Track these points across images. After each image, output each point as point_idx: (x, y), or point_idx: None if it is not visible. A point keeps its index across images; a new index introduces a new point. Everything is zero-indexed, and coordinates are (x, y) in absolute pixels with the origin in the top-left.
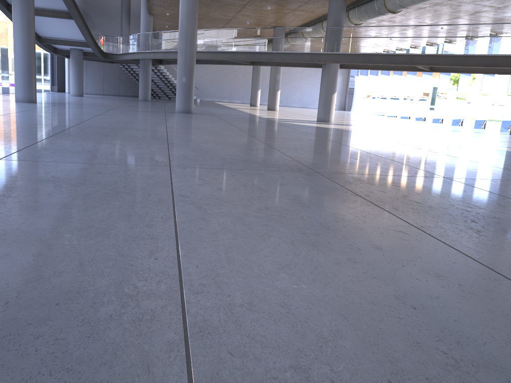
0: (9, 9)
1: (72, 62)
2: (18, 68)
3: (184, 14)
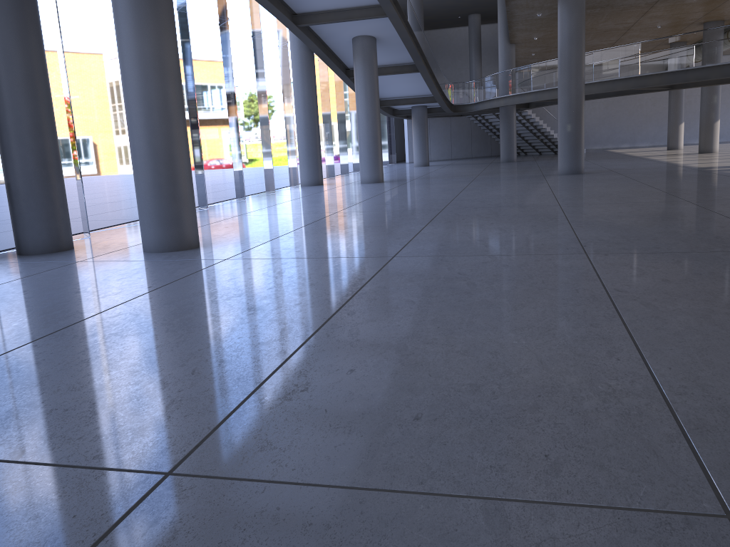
0: (348, 74)
1: (414, 123)
2: (363, 142)
3: (566, 38)
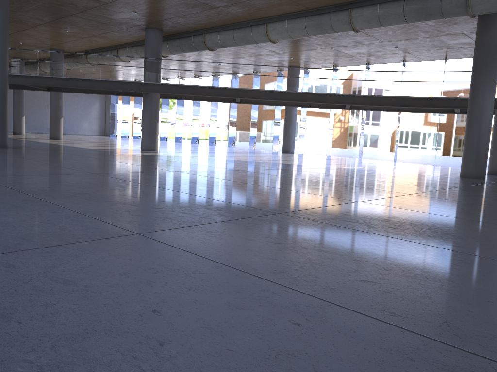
0: None
1: None
2: None
3: None
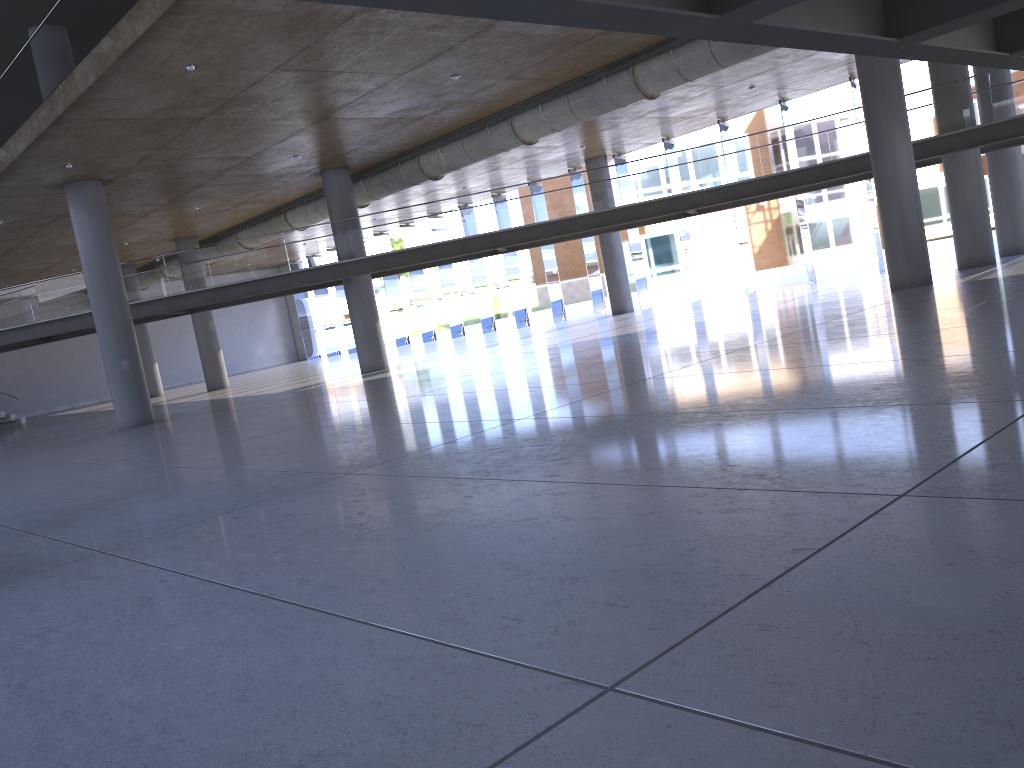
0: None
1: None
2: None
3: (94, 248)
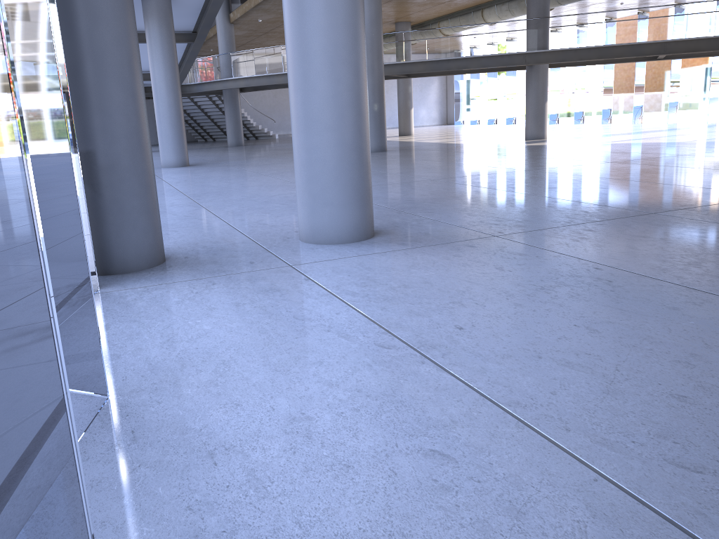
0: None
1: None
2: (166, 119)
3: (369, 20)
